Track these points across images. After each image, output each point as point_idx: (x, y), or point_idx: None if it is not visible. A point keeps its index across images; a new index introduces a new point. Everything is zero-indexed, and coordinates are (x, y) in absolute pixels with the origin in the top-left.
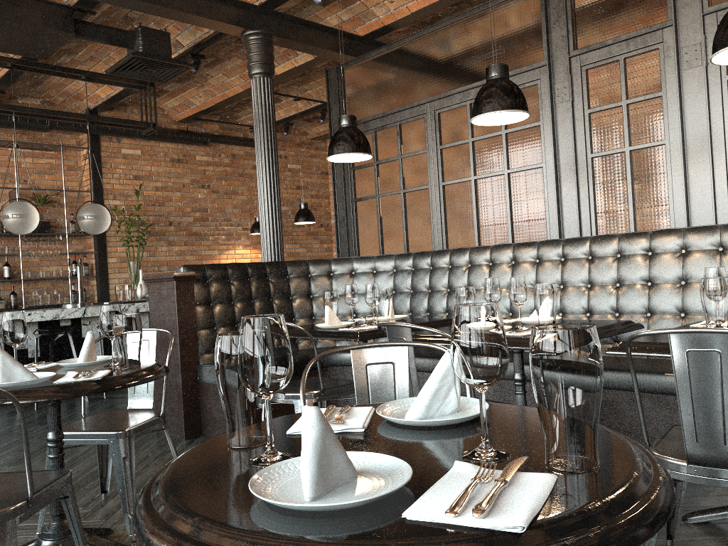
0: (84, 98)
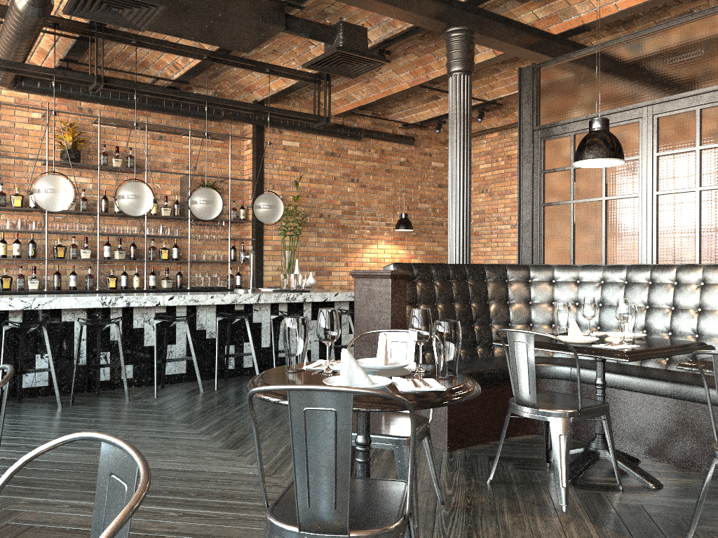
0: (254, 90)
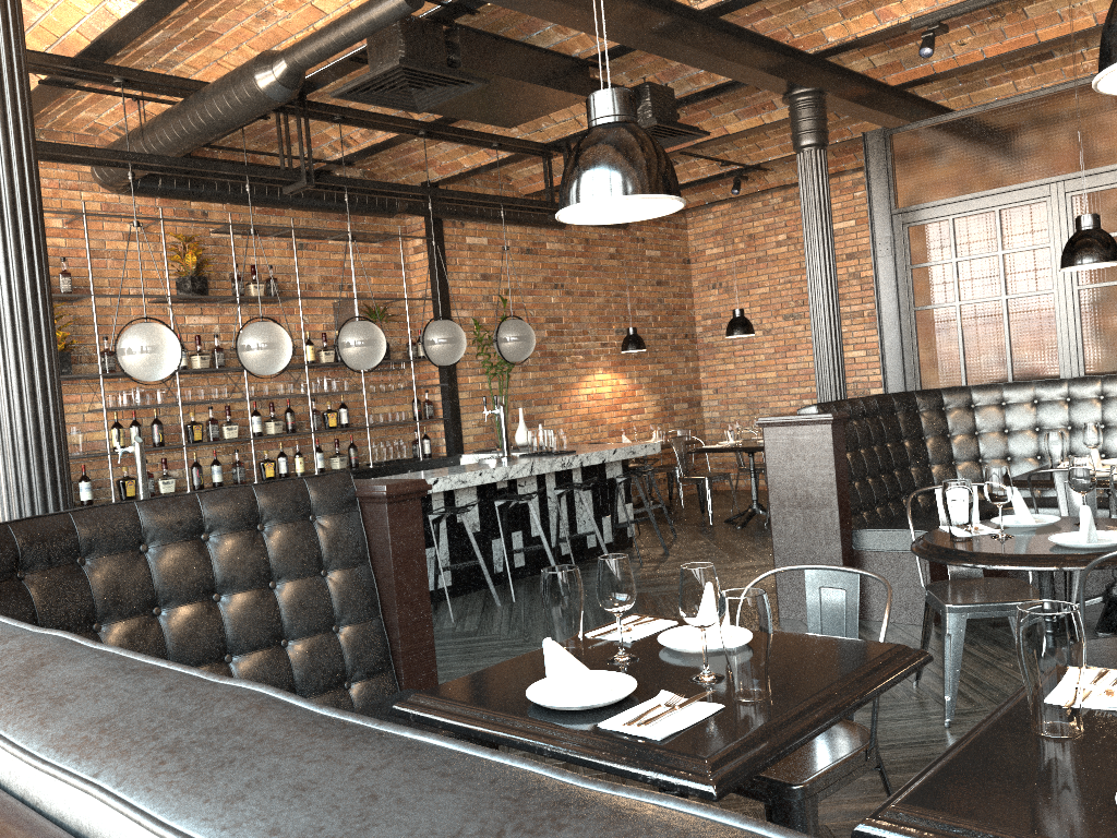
0: (430, 167)
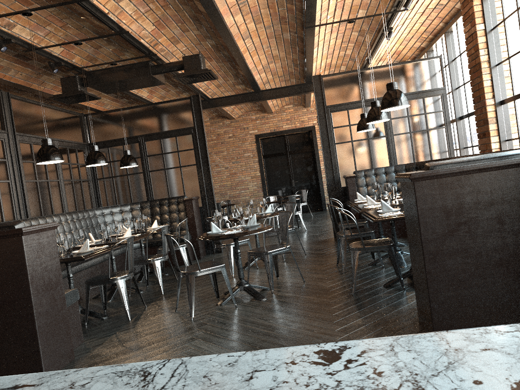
0: None
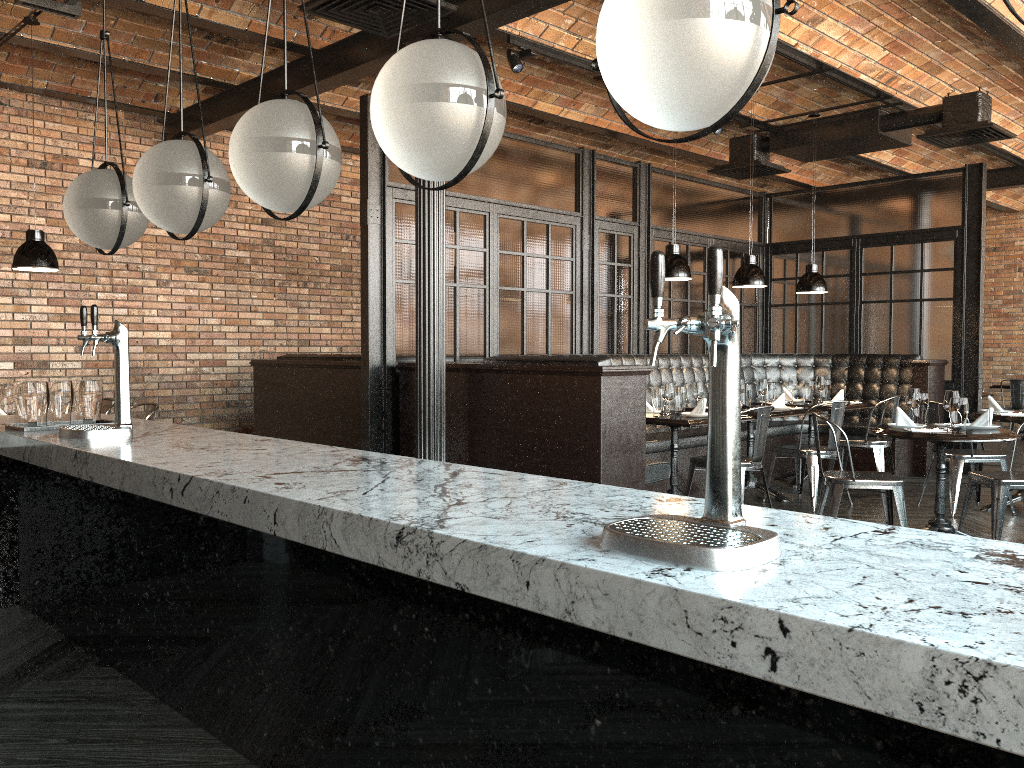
0: None
